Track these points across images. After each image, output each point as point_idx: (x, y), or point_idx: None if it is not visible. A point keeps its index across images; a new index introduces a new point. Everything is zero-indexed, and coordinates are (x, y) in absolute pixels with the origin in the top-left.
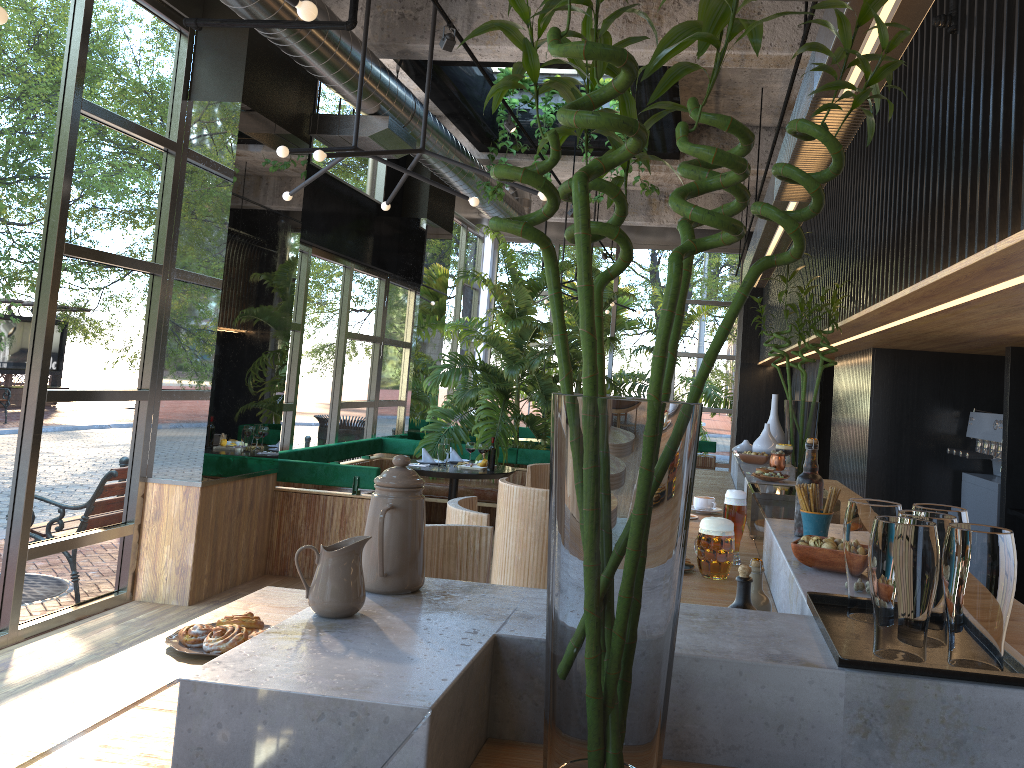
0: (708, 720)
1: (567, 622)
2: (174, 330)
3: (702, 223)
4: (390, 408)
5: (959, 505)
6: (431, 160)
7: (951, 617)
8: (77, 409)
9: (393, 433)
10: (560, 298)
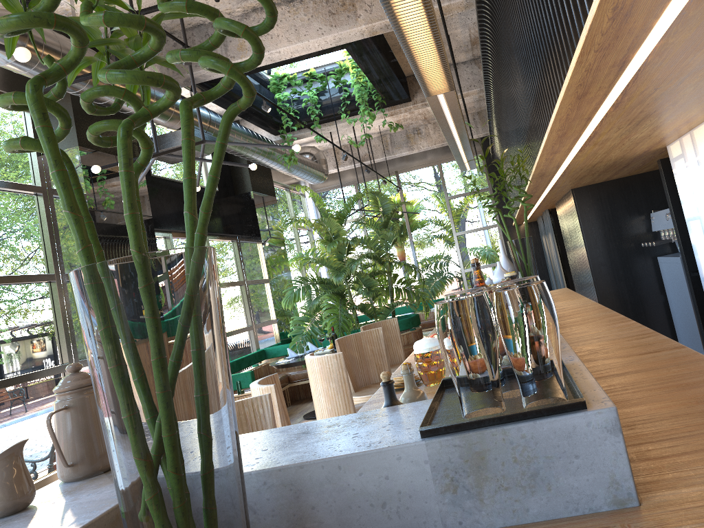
0: (324, 516)
1: (116, 474)
2: (75, 316)
3: (120, 83)
4: (264, 327)
5: (662, 280)
6: (237, 150)
7: (513, 368)
8: (15, 391)
9: (271, 343)
10: (79, 193)
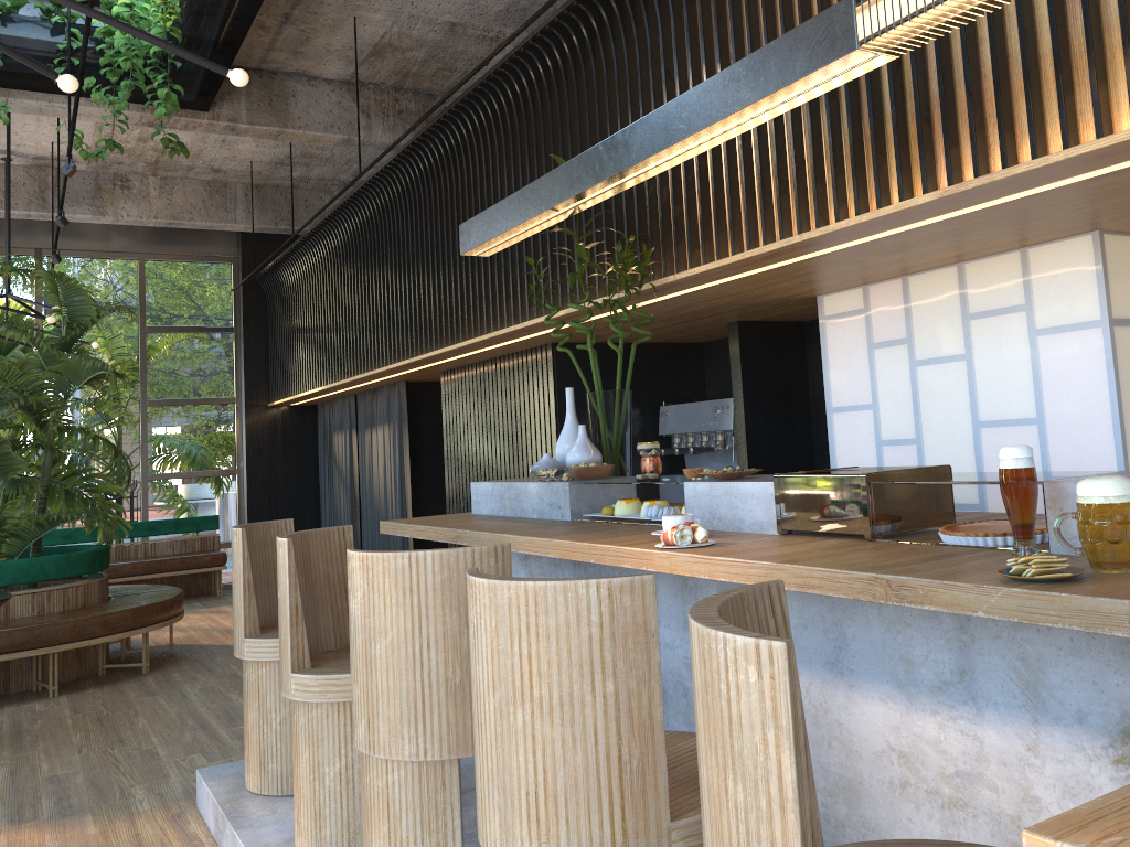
0: None
1: None
2: None
3: None
4: None
5: None
6: None
7: None
8: None
9: None
10: None
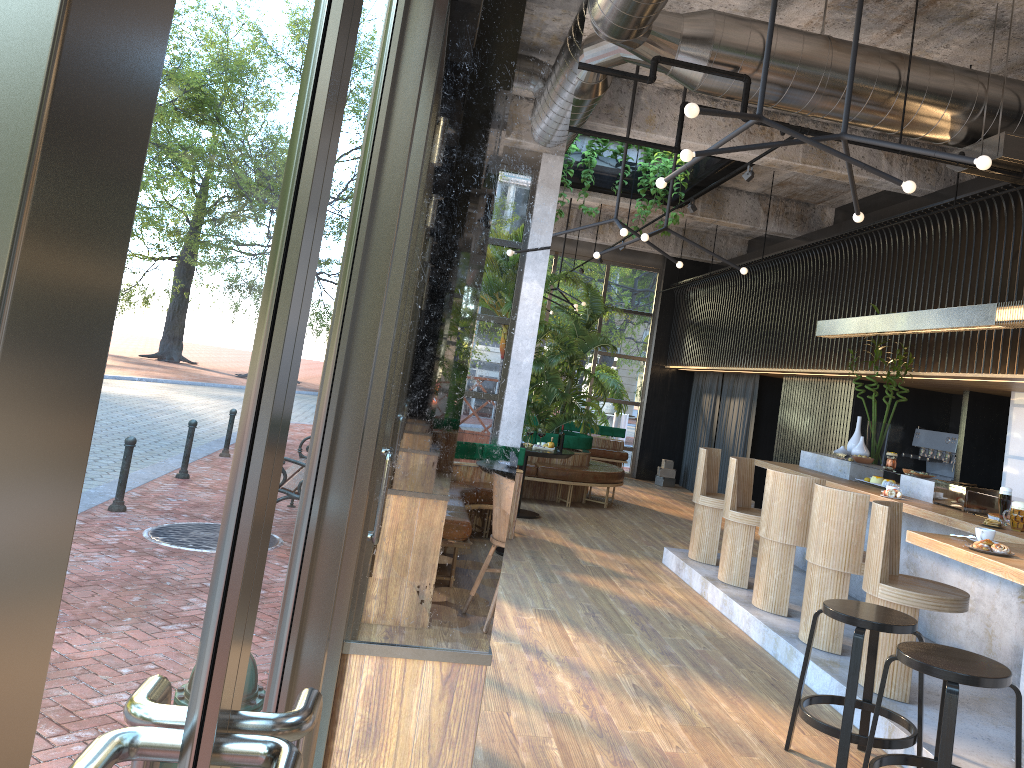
0: None
1: None
2: None
3: None
4: None
5: None
6: None
7: None
8: None
9: None
10: None
